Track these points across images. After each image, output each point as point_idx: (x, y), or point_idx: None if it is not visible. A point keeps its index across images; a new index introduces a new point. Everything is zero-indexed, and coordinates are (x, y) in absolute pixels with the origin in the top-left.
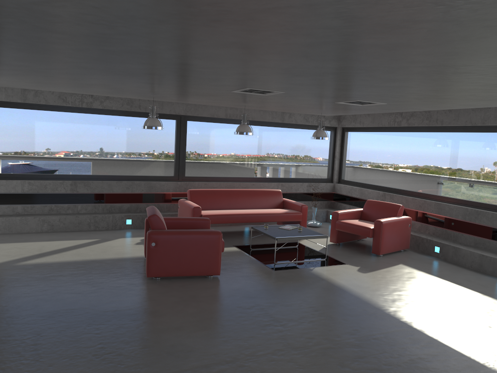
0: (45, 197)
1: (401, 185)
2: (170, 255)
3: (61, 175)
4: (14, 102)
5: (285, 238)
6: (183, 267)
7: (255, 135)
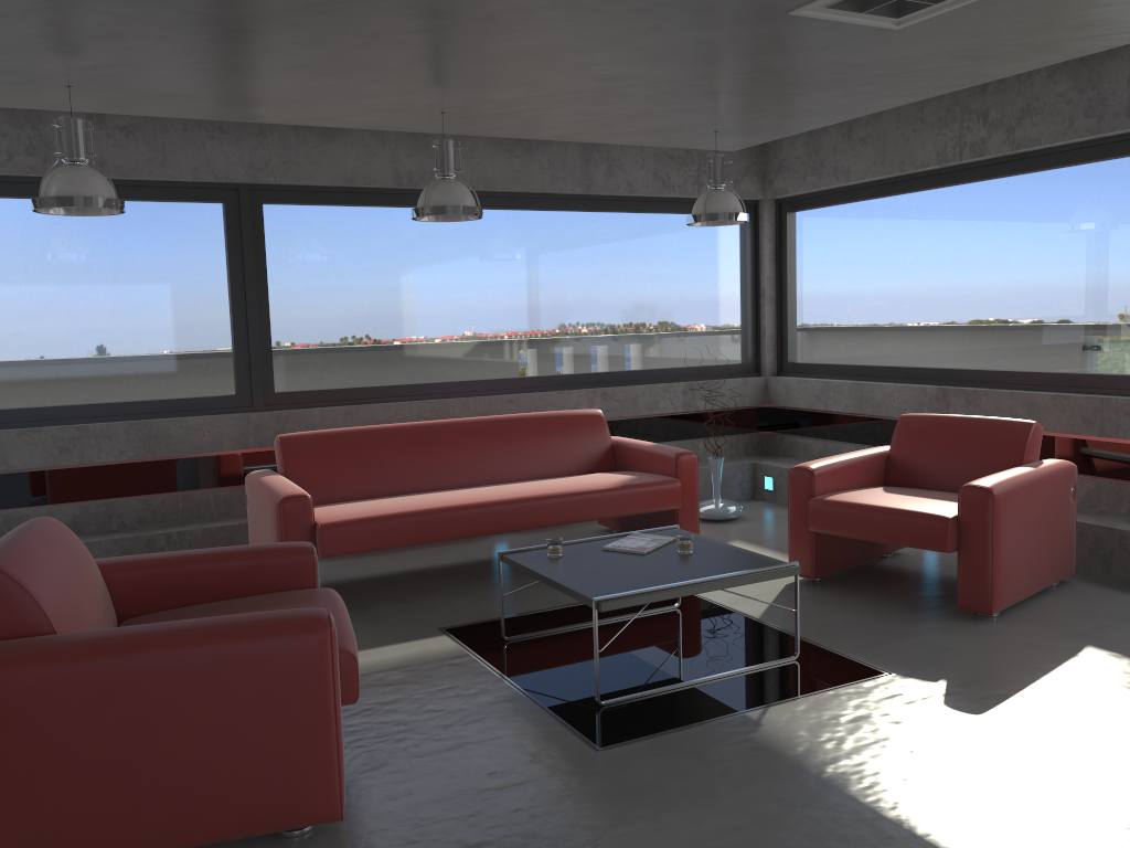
0: None
1: (1001, 357)
2: (71, 763)
3: None
4: None
5: (634, 598)
6: (149, 812)
7: (503, 240)
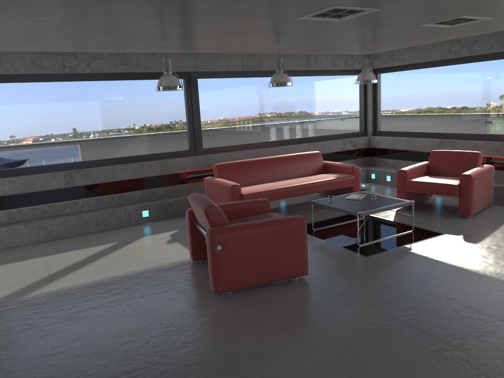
0: (35, 196)
1: (463, 128)
2: (242, 259)
3: (50, 166)
4: None
5: (369, 212)
6: (261, 272)
7: (278, 88)
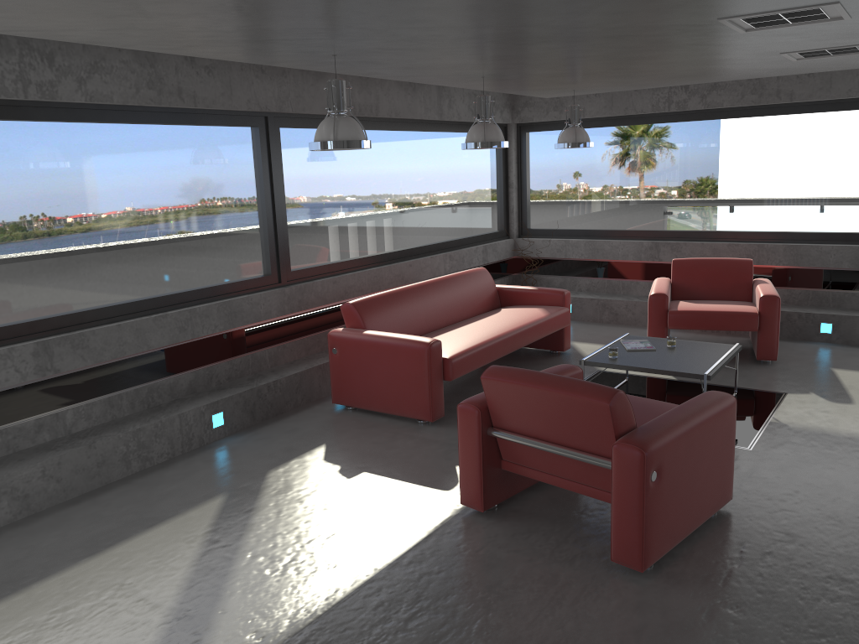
0: None
1: (686, 223)
2: (678, 491)
3: None
4: None
5: (715, 371)
6: (694, 511)
7: (396, 152)
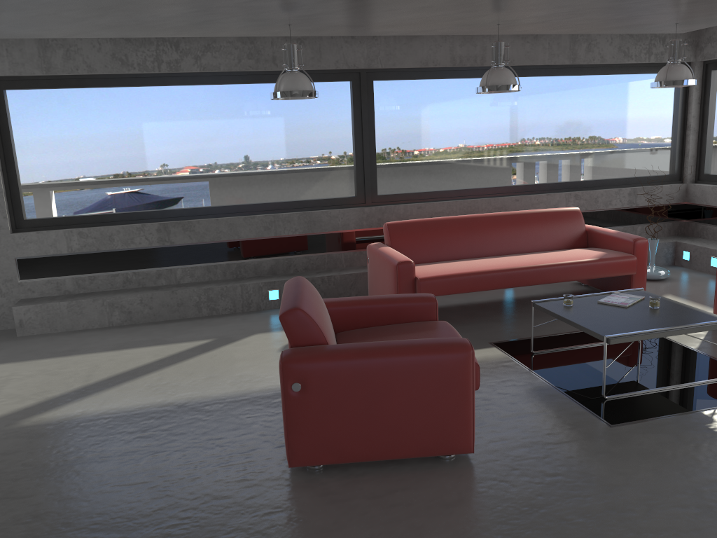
0: (114, 258)
1: None
2: (341, 412)
3: (138, 213)
4: (29, 76)
5: (630, 337)
6: (377, 439)
7: (515, 97)
